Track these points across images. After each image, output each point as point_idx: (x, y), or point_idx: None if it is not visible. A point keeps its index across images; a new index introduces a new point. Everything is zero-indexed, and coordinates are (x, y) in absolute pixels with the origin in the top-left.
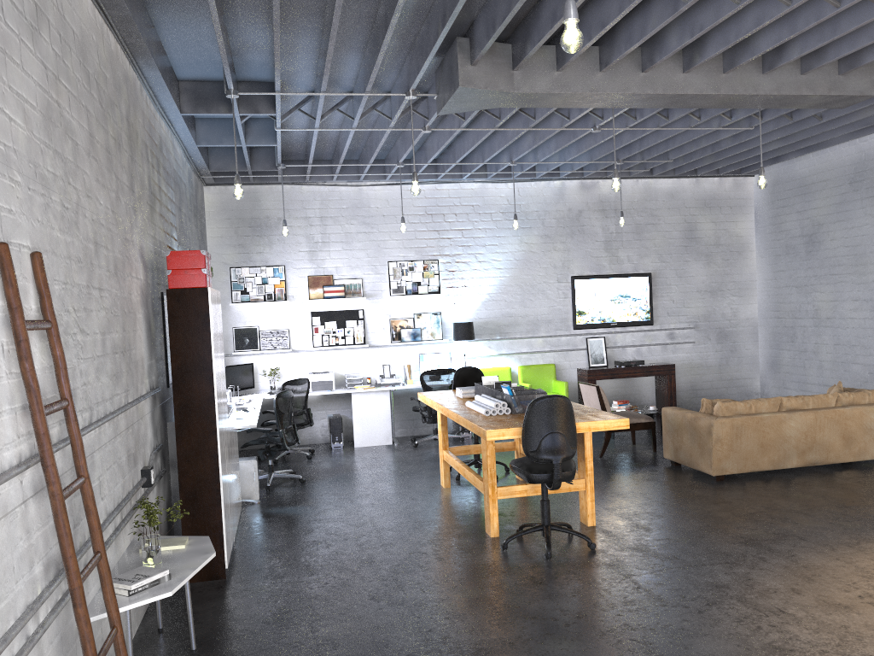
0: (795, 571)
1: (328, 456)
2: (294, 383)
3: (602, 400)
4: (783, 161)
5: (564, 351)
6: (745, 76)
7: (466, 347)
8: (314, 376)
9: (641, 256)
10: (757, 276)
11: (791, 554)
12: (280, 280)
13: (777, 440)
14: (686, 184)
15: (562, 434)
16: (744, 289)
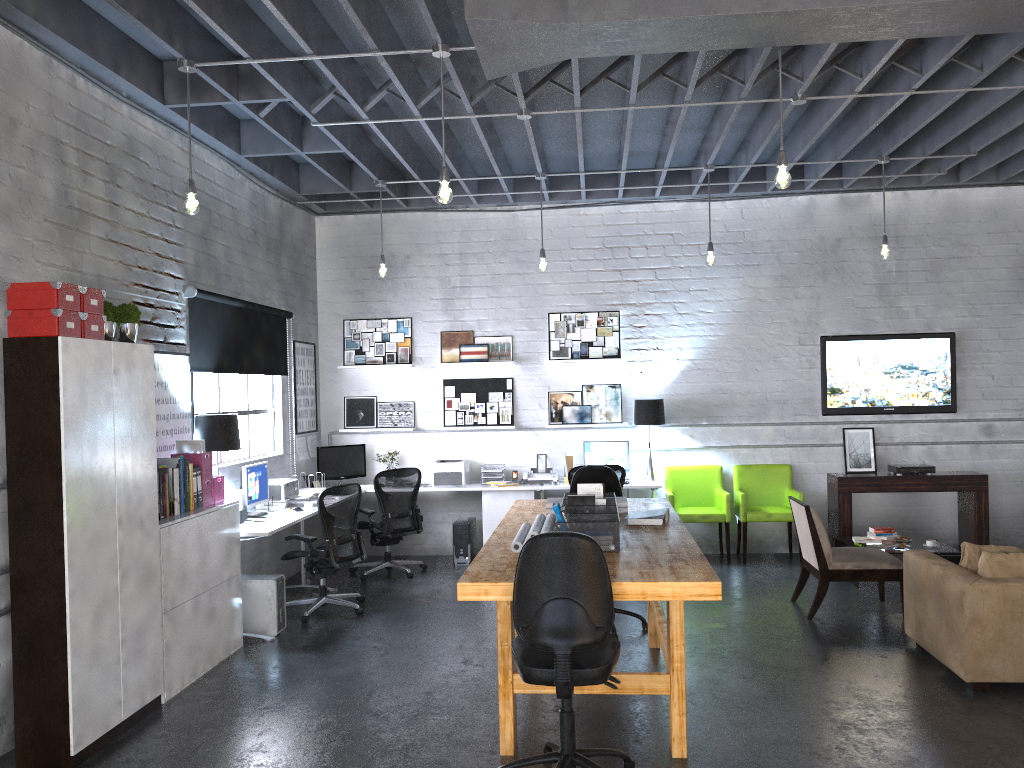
0: None
1: (437, 576)
2: (394, 474)
3: (814, 528)
4: None
5: (807, 447)
6: None
7: (656, 434)
8: (438, 465)
9: (938, 307)
10: None
11: None
12: (405, 337)
13: None
14: (1021, 194)
15: (578, 602)
16: None
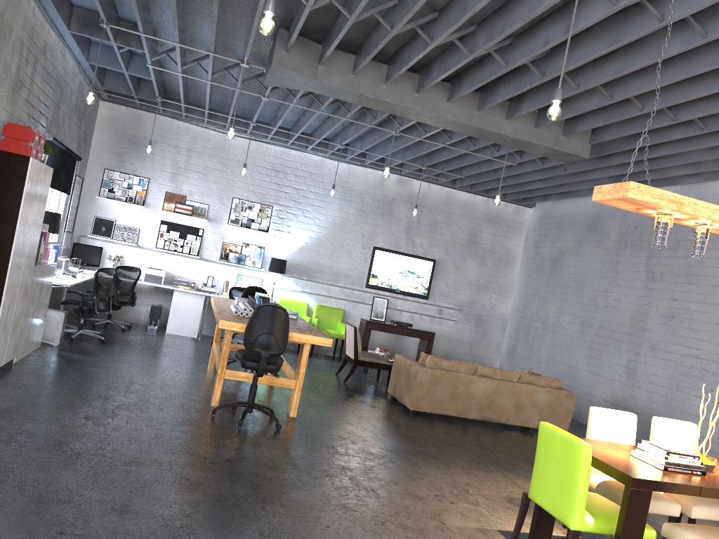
0: (408, 473)
1: (139, 333)
2: (127, 269)
3: (356, 338)
4: (549, 200)
5: (354, 302)
6: (493, 117)
7: (278, 279)
8: (149, 269)
9: (431, 245)
10: (516, 283)
11: (416, 464)
12: (142, 189)
13: (464, 395)
14: (479, 200)
15: (275, 336)
16: (504, 291)
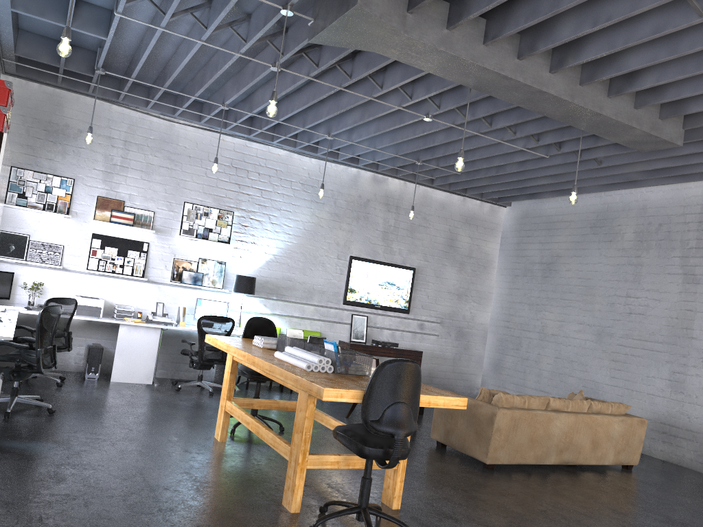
0: None
1: (81, 387)
2: (61, 301)
3: None
4: (539, 198)
5: (331, 322)
6: (595, 94)
7: (243, 301)
8: (82, 299)
9: (410, 252)
10: (494, 289)
11: None
12: (66, 193)
13: (543, 437)
14: (456, 199)
15: (408, 405)
16: (483, 299)
